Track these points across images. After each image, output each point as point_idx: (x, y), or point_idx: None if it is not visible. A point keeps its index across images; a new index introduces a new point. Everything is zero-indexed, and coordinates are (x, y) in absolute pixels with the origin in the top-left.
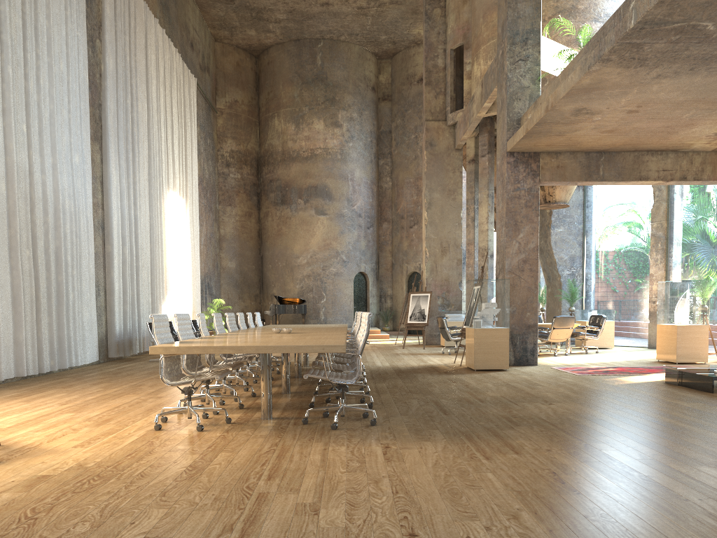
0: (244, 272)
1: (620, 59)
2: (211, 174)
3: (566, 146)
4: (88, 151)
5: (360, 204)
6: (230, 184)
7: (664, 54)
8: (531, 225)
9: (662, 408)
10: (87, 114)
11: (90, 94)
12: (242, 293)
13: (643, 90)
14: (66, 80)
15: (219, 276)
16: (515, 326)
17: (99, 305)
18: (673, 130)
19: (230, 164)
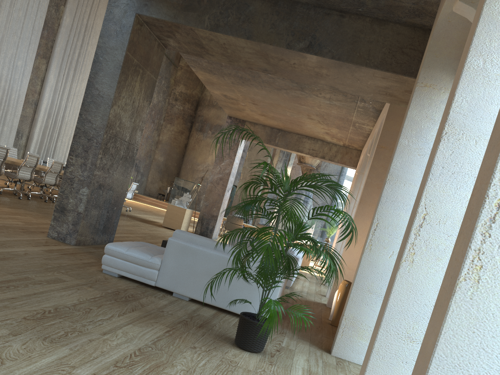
0: (168, 165)
1: (198, 67)
2: (160, 102)
3: (254, 119)
4: (31, 61)
5: (246, 144)
6: (174, 111)
7: (216, 70)
8: (230, 160)
9: (142, 239)
10: (37, 42)
11: (46, 33)
12: (163, 177)
13: (239, 90)
14: (22, 22)
15: (150, 163)
16: (205, 214)
17: (20, 144)
18: (297, 124)
19: (177, 99)
